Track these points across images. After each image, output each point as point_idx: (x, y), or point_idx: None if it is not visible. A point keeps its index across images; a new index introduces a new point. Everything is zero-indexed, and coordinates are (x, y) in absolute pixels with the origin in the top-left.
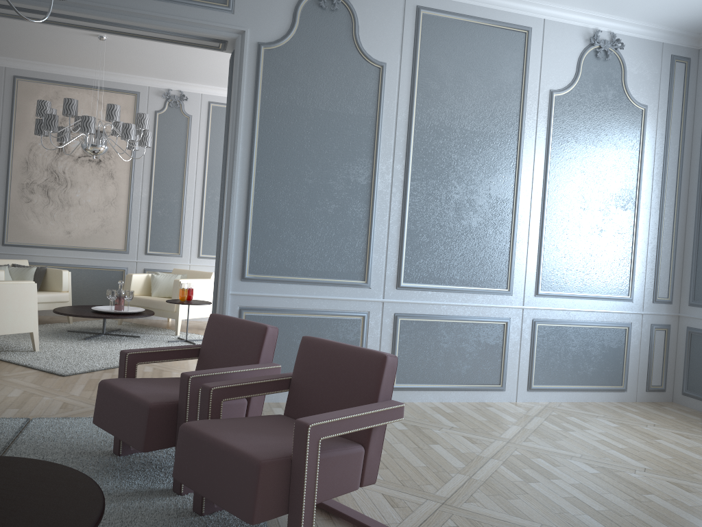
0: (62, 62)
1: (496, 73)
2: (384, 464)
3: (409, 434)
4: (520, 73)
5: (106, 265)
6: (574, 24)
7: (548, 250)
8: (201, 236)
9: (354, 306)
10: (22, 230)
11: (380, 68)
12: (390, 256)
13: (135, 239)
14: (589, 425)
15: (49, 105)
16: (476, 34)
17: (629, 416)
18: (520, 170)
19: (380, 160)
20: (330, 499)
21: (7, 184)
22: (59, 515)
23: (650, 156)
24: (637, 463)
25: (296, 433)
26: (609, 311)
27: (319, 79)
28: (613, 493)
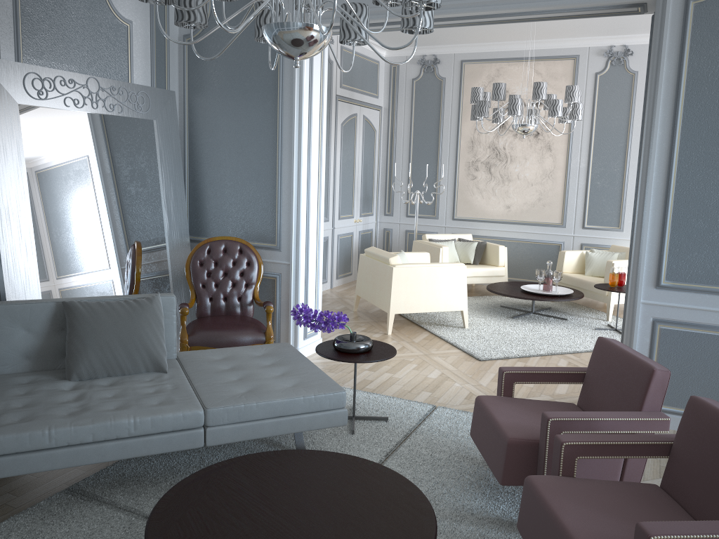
0: (502, 39)
1: None
2: None
3: None
4: None
5: (543, 239)
6: None
7: None
8: None
9: None
10: (468, 205)
11: None
12: None
13: (572, 212)
14: None
15: (481, 91)
16: None
17: None
18: None
19: None
20: None
21: (456, 163)
22: None
23: None
24: None
25: (636, 538)
26: None
27: None
28: None
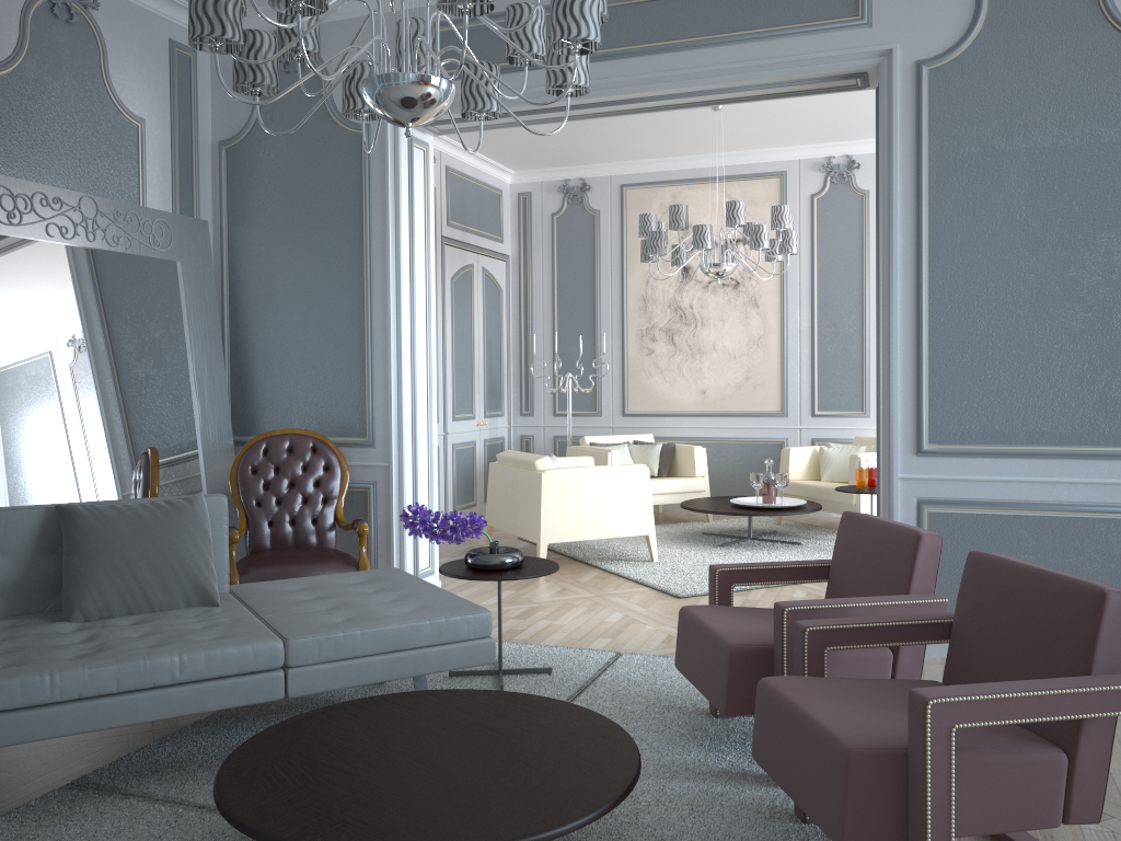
0: (677, 153)
1: None
2: None
3: None
4: None
5: (756, 435)
6: None
7: None
8: None
9: None
10: (644, 393)
11: None
12: None
13: (795, 394)
14: None
15: (653, 219)
16: None
17: None
18: None
19: None
20: (1033, 839)
21: (623, 332)
22: (576, 781)
23: None
24: None
25: (910, 712)
26: None
27: (1034, 95)
28: None
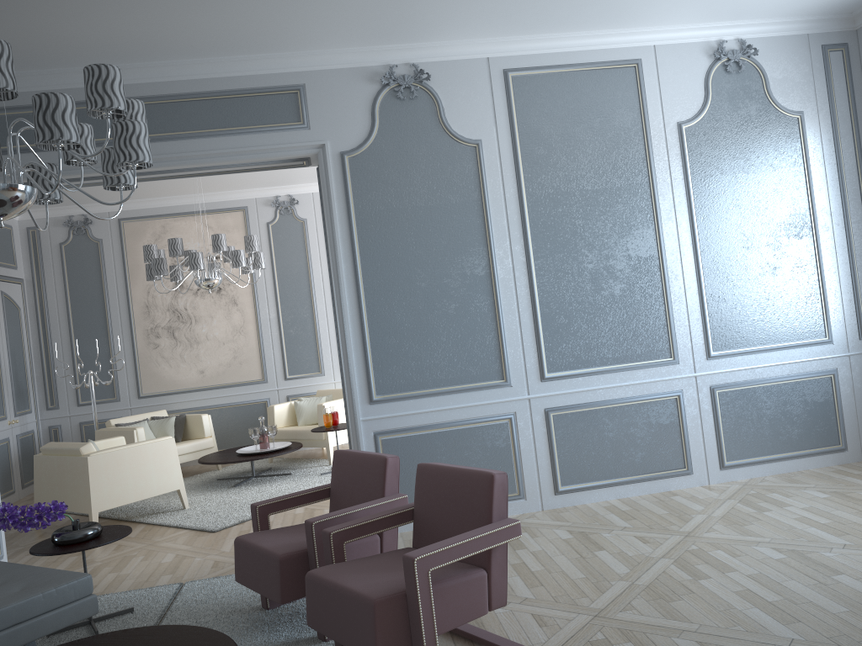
0: (163, 194)
1: (609, 119)
2: (540, 581)
3: (573, 543)
4: (638, 113)
5: (247, 399)
6: (691, 41)
7: (712, 304)
8: None
9: (497, 409)
10: (155, 378)
11: (476, 146)
12: (527, 347)
13: (271, 365)
14: (792, 501)
15: (155, 248)
16: (576, 83)
17: (847, 481)
18: (660, 220)
19: (495, 246)
20: (473, 627)
21: (132, 333)
22: None
23: (819, 169)
24: (837, 539)
25: (405, 568)
26: (805, 359)
27: (411, 174)
28: (795, 579)
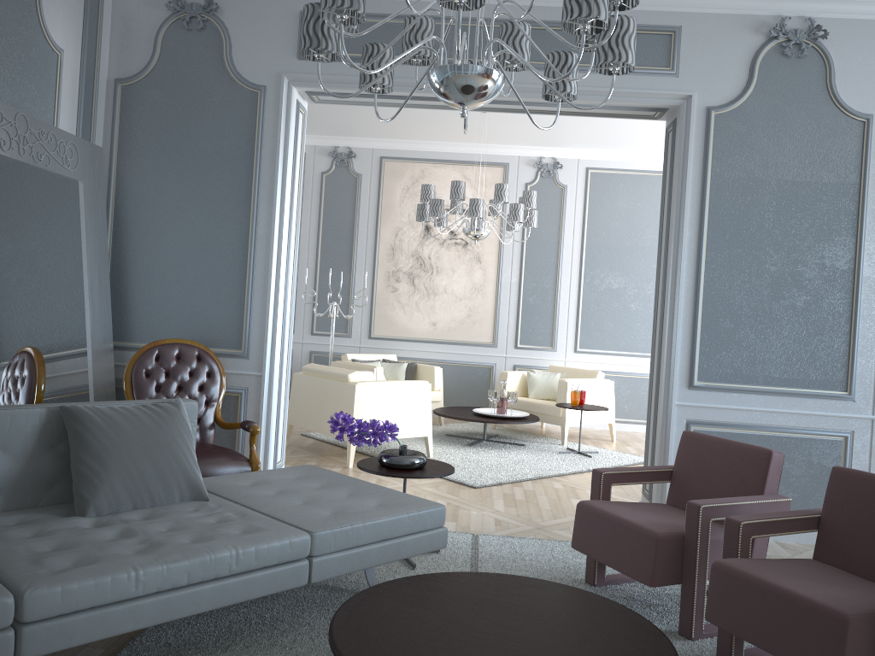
0: (430, 138)
1: None
2: None
3: None
4: None
5: (473, 360)
6: None
7: None
8: (578, 327)
9: (833, 423)
10: (387, 321)
11: (865, 121)
12: None
13: (504, 330)
14: None
15: (433, 189)
16: None
17: None
18: None
19: (865, 238)
20: None
21: (374, 272)
22: (636, 648)
23: None
24: None
25: None
26: None
27: (783, 143)
28: None
